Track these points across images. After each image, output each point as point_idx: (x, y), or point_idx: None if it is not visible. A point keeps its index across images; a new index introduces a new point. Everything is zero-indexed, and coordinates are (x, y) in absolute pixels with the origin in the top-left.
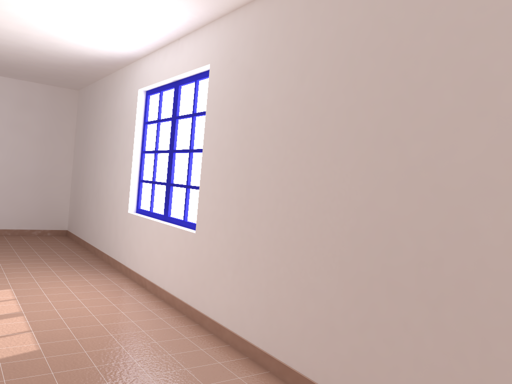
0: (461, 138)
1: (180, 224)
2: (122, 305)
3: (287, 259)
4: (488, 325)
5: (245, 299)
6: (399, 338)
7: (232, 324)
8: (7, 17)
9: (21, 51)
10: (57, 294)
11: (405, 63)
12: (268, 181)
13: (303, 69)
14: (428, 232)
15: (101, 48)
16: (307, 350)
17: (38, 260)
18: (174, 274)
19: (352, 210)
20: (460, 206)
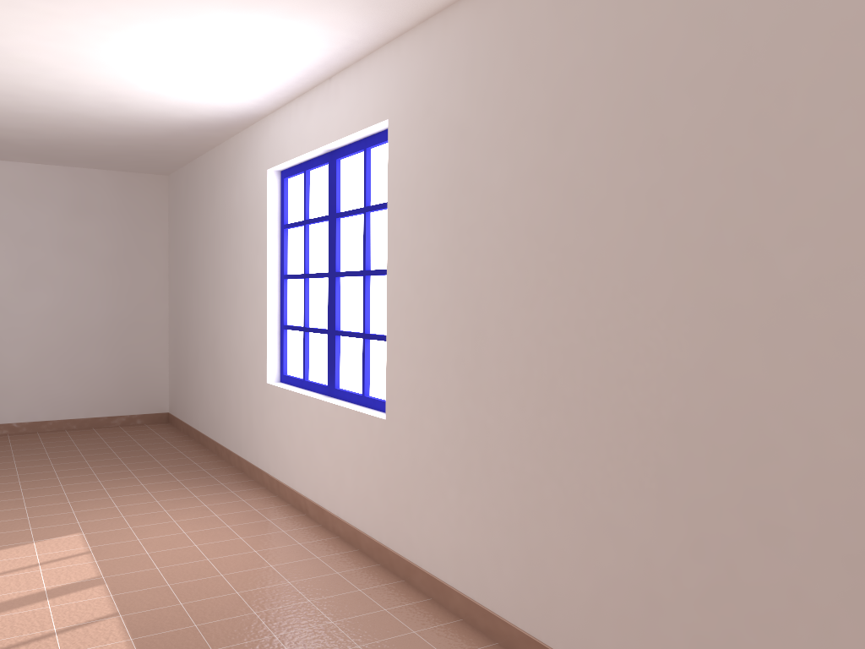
0: None
1: (357, 401)
2: (269, 551)
3: (557, 469)
4: None
5: (484, 538)
6: (787, 621)
7: (463, 582)
8: (35, 70)
9: (67, 122)
10: (159, 538)
11: (759, 99)
12: (510, 326)
13: (560, 121)
14: (830, 421)
15: (199, 105)
16: (606, 635)
17: (124, 472)
18: (354, 490)
19: (674, 380)
20: None
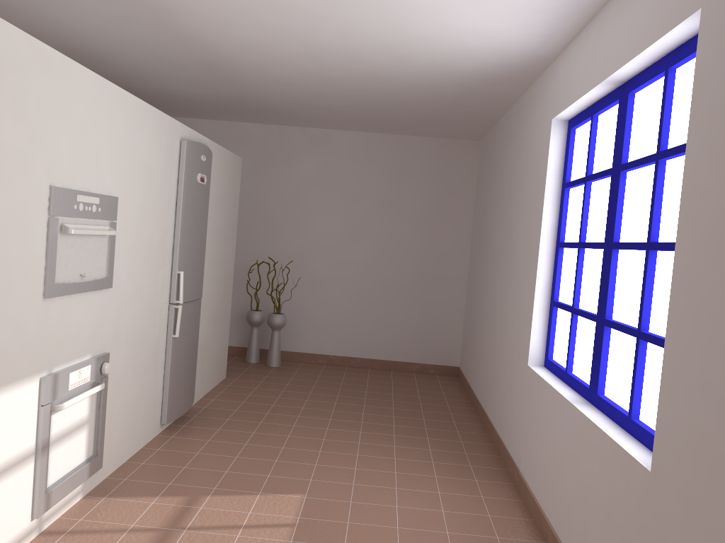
0: None
1: (621, 423)
2: None
3: None
4: None
5: None
6: None
7: None
8: (310, 21)
9: (368, 84)
10: (368, 526)
11: None
12: None
13: None
14: None
15: (479, 49)
16: None
17: (387, 426)
18: None
19: None
20: None
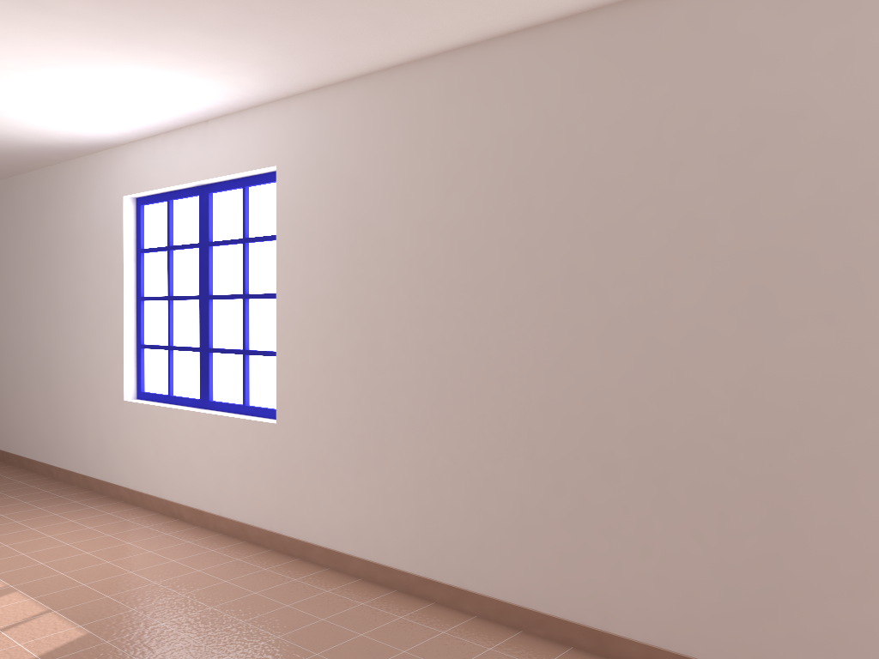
0: (674, 284)
1: (237, 411)
2: (164, 550)
3: (448, 446)
4: (723, 493)
5: (381, 509)
6: (620, 525)
7: (362, 548)
8: None
9: None
10: (44, 550)
11: (596, 190)
12: (404, 340)
13: (446, 187)
14: (644, 395)
15: (57, 132)
16: (491, 563)
17: None
18: (239, 489)
19: (540, 375)
20: (680, 362)
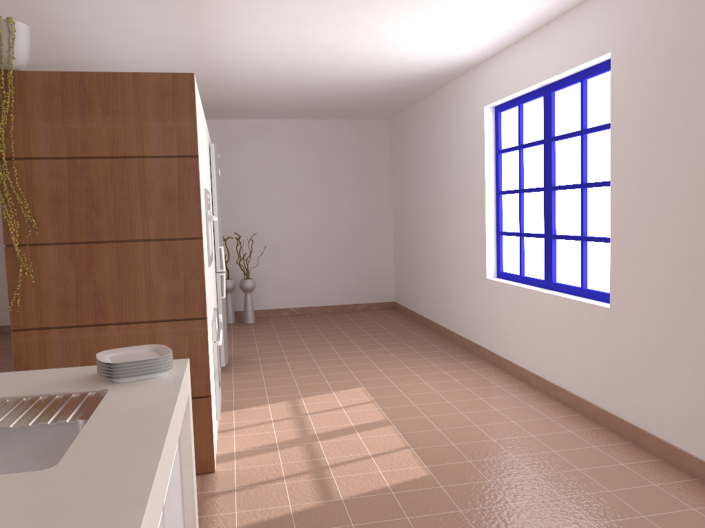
0: None
1: (575, 293)
2: (507, 410)
3: None
4: None
5: None
6: None
7: (698, 447)
8: (321, 49)
9: (330, 86)
10: (419, 394)
11: None
12: None
13: None
14: None
15: (431, 61)
16: None
17: (376, 345)
18: (576, 366)
19: None
20: None
